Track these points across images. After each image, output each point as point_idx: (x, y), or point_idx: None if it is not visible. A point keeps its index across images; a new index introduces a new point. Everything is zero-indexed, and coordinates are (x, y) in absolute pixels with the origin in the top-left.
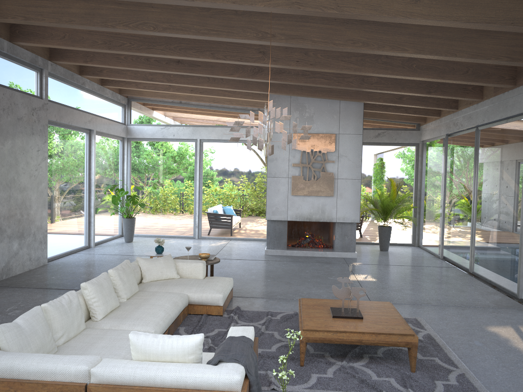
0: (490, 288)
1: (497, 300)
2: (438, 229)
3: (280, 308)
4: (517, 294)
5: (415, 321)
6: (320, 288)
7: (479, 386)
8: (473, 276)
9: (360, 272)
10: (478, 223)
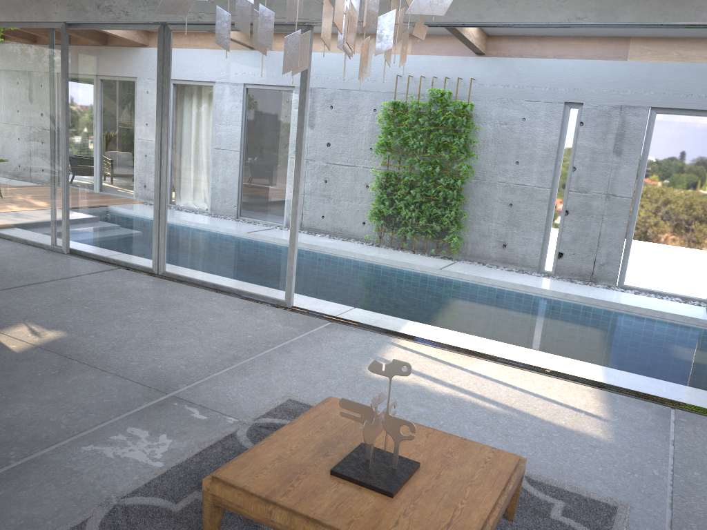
0: (231, 297)
1: (279, 318)
2: (52, 202)
3: (42, 515)
4: (287, 301)
5: (302, 405)
6: (6, 399)
7: (574, 488)
8: (174, 280)
9: (1, 322)
10: (177, 193)
